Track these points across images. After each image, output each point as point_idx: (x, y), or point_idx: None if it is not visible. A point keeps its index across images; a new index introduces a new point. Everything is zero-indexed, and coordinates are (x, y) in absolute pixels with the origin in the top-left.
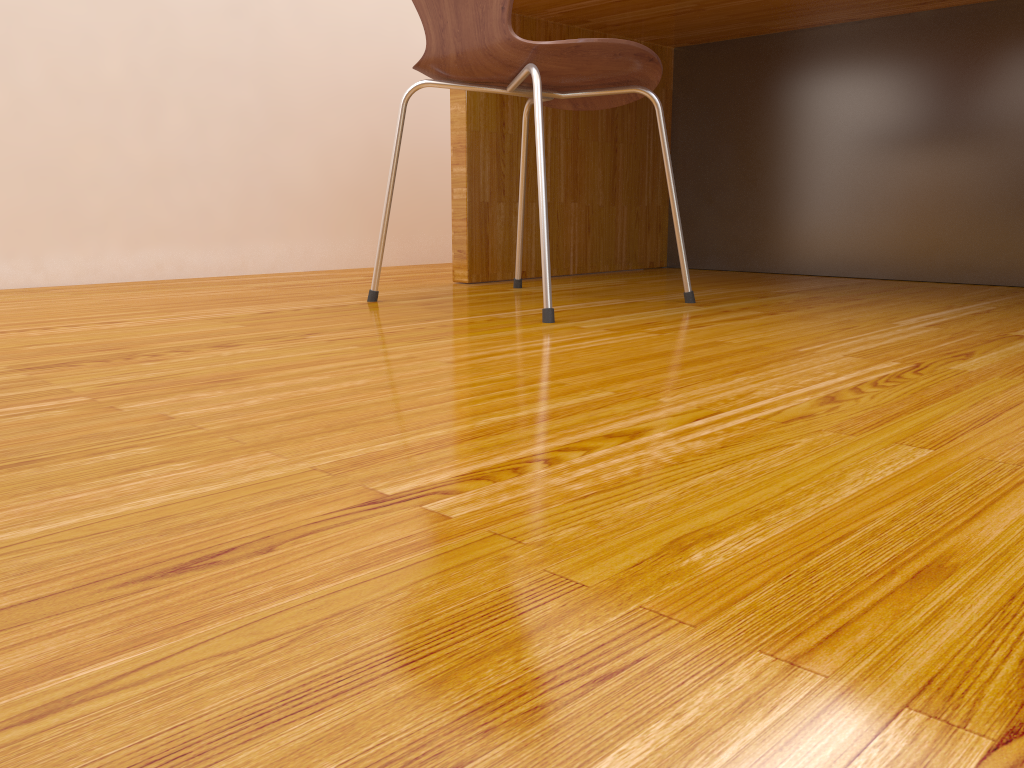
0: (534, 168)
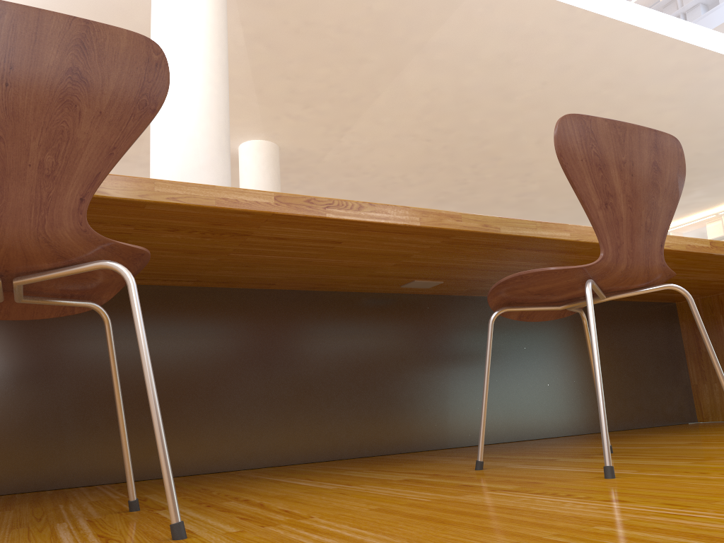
0: None
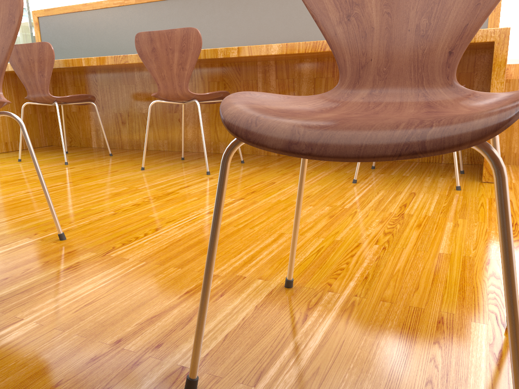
0: None
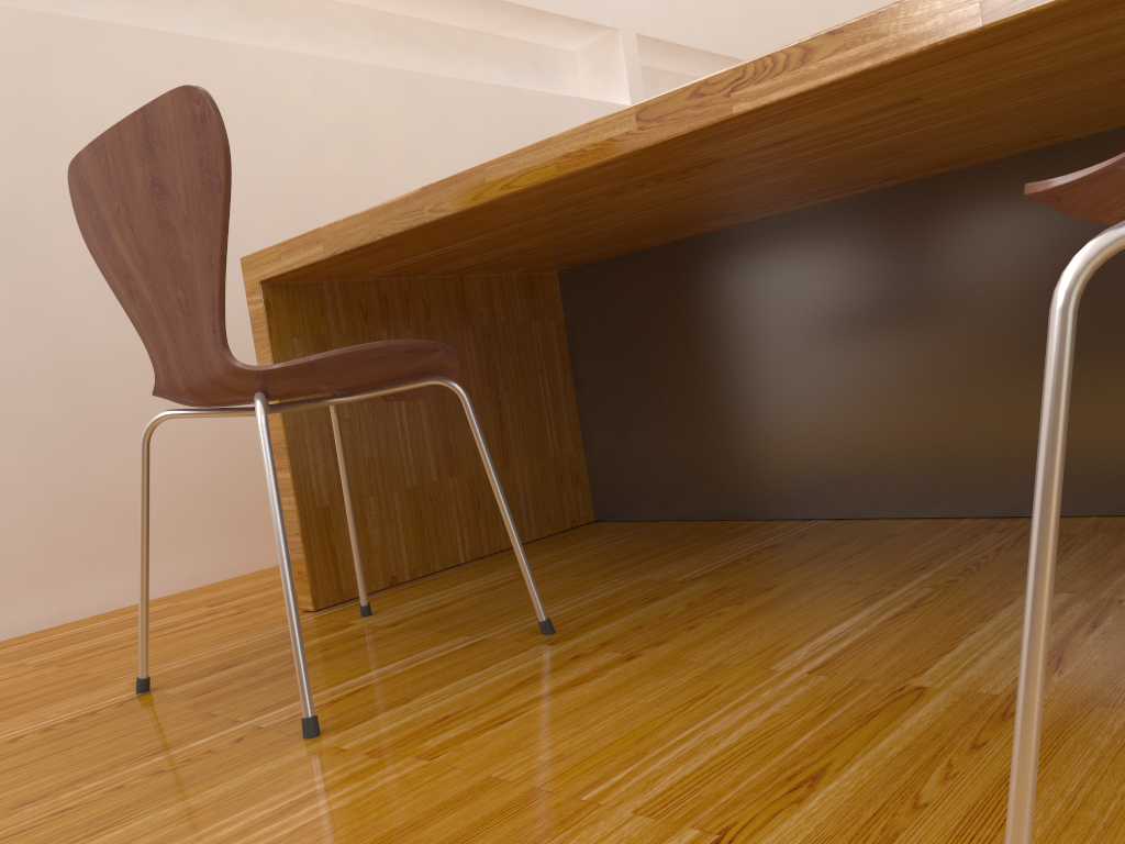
0: (388, 450)
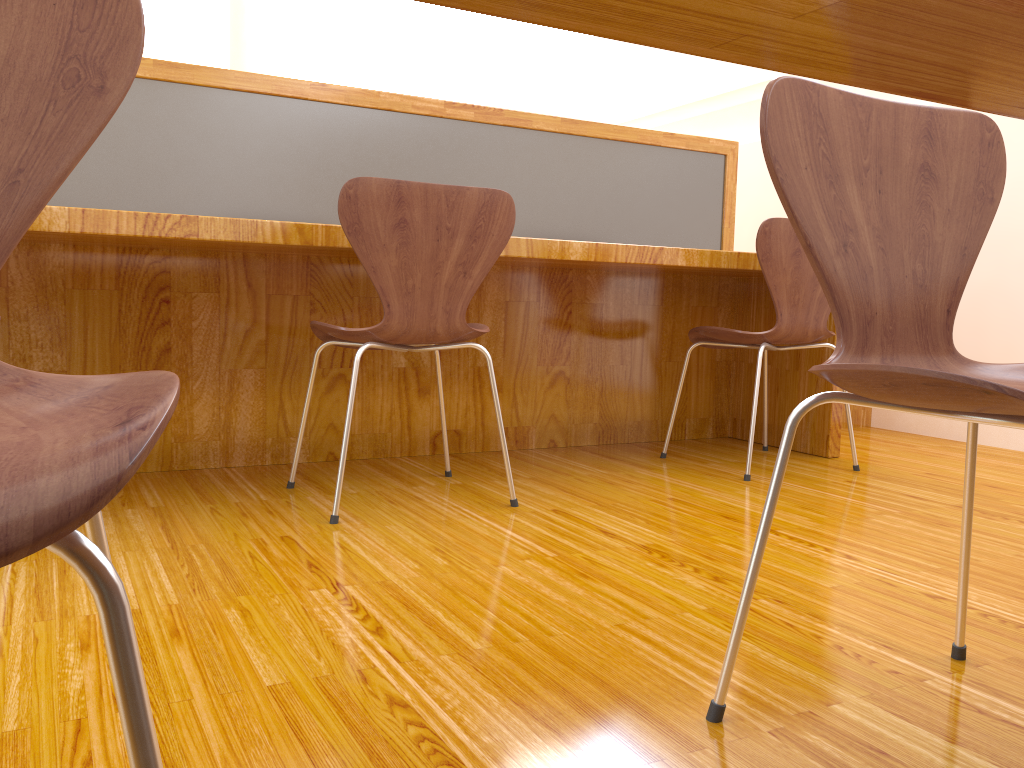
0: None
